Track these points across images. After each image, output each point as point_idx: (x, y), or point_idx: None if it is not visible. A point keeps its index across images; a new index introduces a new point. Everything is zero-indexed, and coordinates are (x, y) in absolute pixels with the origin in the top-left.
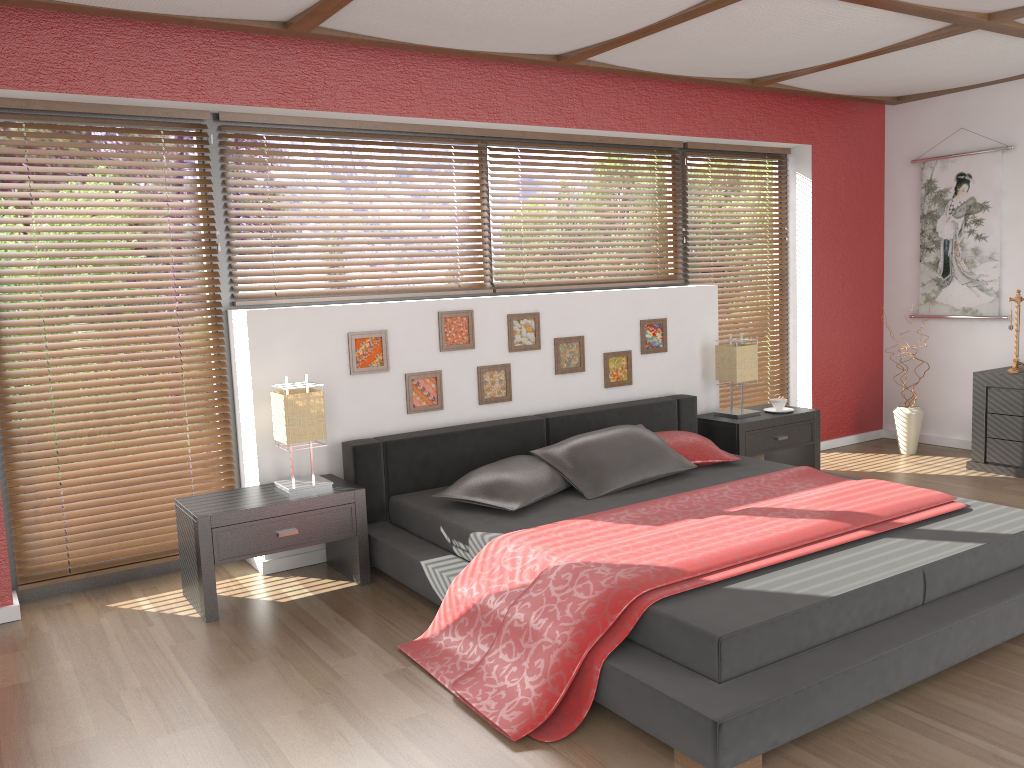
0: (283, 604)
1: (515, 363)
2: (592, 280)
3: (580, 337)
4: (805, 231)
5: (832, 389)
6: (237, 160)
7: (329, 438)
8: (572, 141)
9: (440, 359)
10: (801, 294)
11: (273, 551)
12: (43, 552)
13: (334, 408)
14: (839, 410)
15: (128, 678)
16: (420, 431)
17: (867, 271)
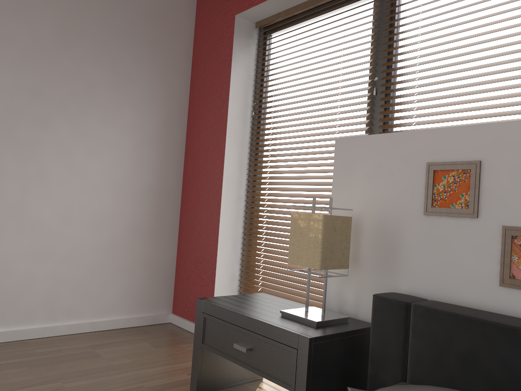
0: None
1: None
2: None
3: None
4: None
5: None
6: (394, 7)
7: (391, 285)
8: None
9: None
10: None
11: (231, 359)
12: None
13: (401, 251)
14: None
15: (84, 381)
16: (486, 312)
17: None
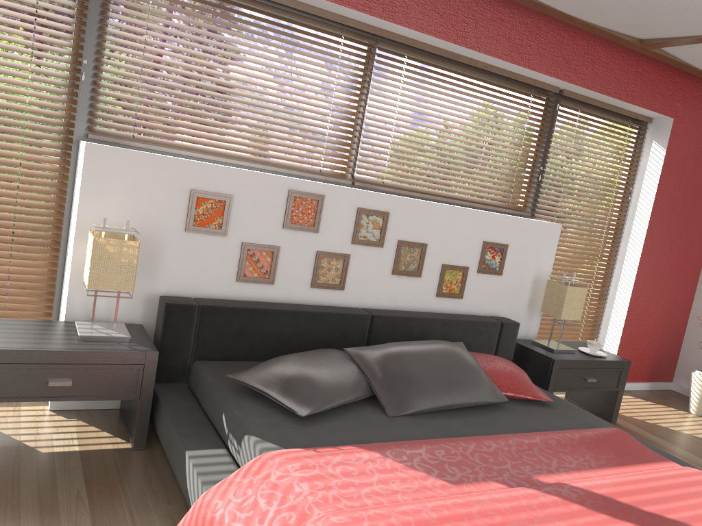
0: (40, 456)
1: (355, 255)
2: (447, 194)
3: (423, 244)
4: (649, 195)
5: (638, 339)
6: None
7: (149, 289)
8: (458, 62)
9: (281, 235)
10: (631, 250)
11: (39, 399)
12: None
13: (161, 260)
14: (640, 358)
15: None
16: (243, 302)
17: (693, 242)
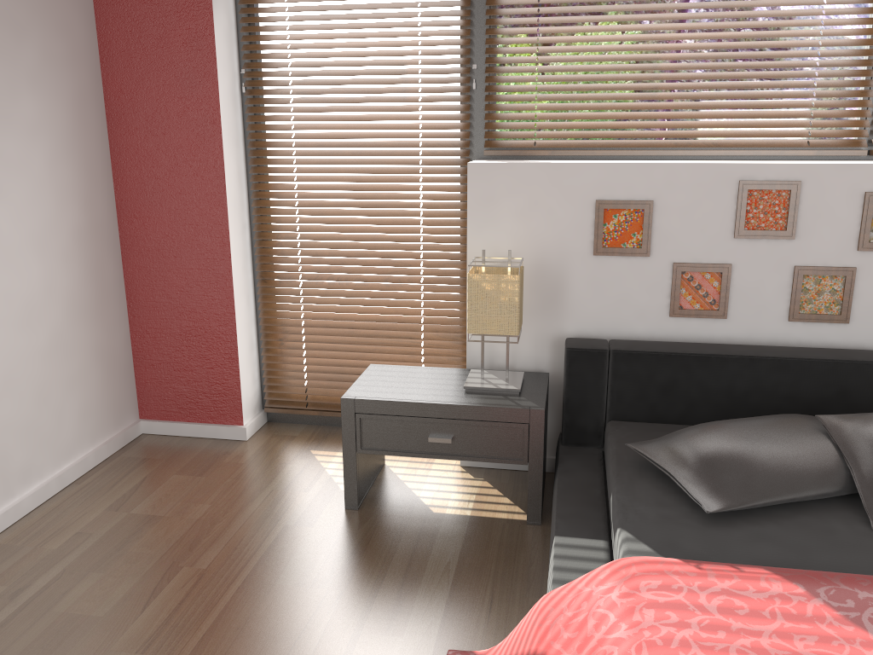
0: (429, 516)
1: (866, 268)
2: None
3: None
4: None
5: None
6: None
7: (556, 329)
8: None
9: (732, 249)
10: None
11: (421, 455)
12: (285, 382)
13: (566, 294)
14: None
15: (210, 552)
16: (673, 344)
17: None
